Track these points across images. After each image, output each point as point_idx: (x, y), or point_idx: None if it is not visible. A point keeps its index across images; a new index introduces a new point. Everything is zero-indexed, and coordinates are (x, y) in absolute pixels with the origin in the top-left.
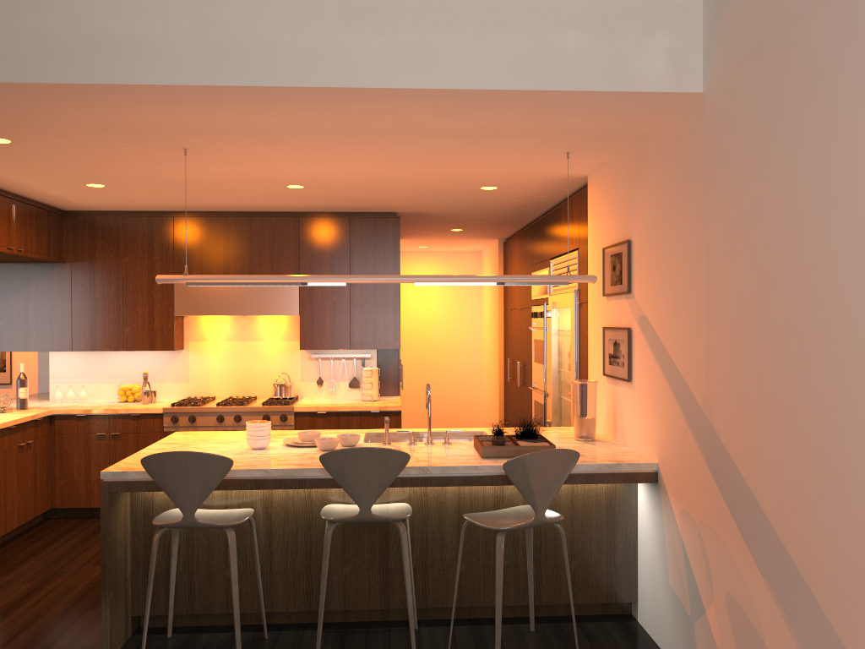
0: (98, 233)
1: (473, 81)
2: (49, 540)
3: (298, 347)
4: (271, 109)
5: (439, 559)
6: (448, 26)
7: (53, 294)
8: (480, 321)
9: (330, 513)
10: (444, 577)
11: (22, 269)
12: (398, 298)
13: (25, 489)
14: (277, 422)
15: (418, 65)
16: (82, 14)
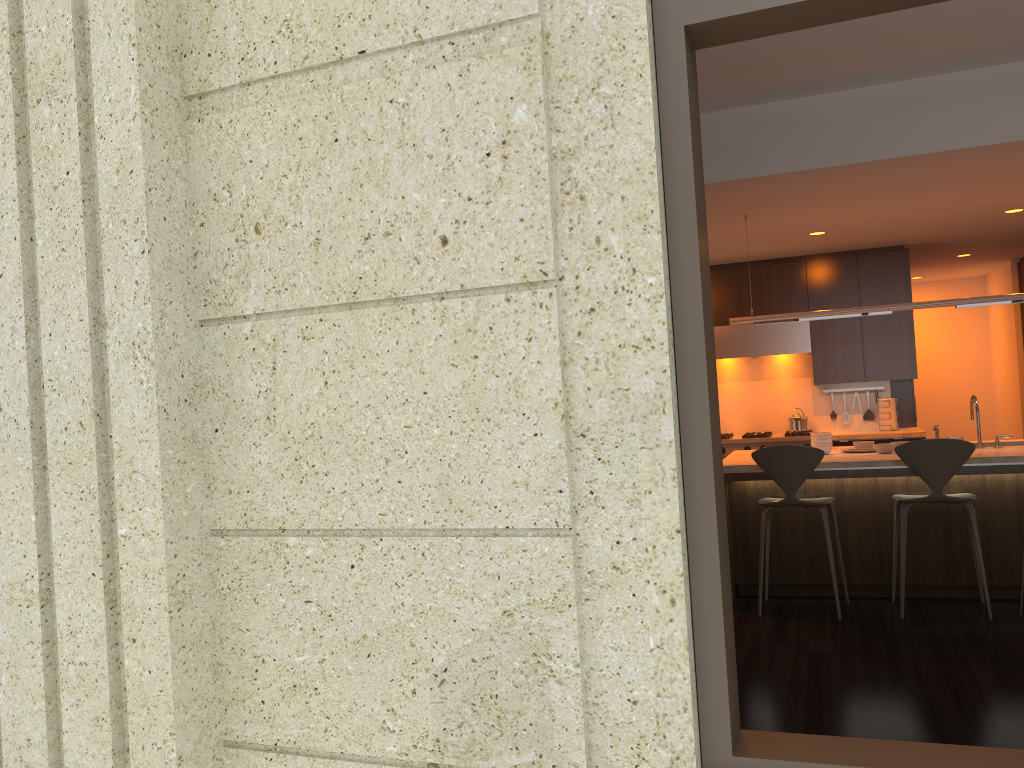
0: None
1: (1020, 134)
2: None
3: (809, 384)
4: (838, 178)
5: (1001, 543)
6: (995, 94)
7: None
8: (988, 353)
9: (901, 498)
10: (1007, 559)
11: None
12: (911, 329)
13: None
14: None
15: (970, 129)
16: (706, 135)
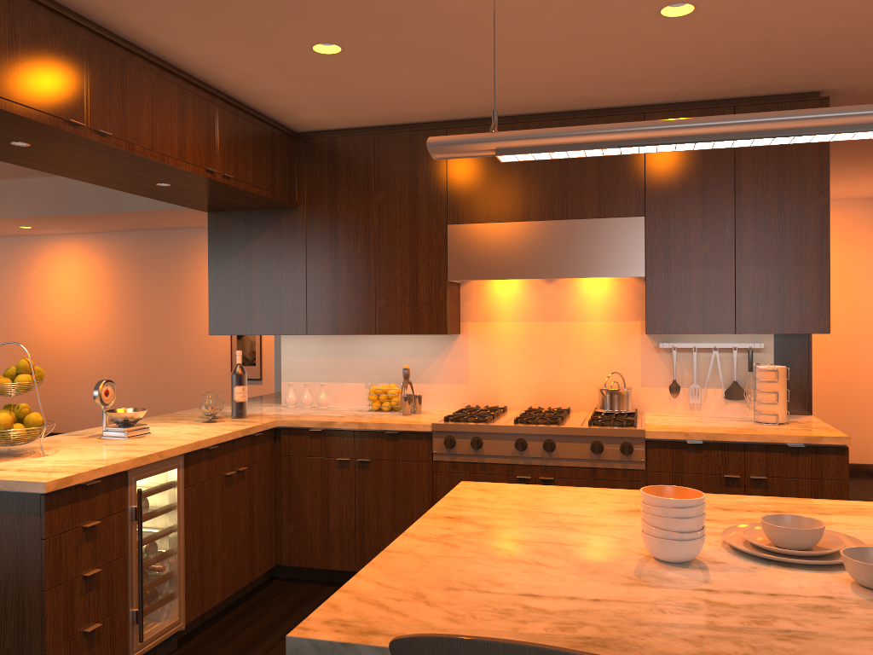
0: (341, 161)
1: None
2: (265, 627)
3: (637, 331)
4: None
5: None
6: None
7: (282, 253)
8: (871, 302)
9: None
10: None
11: (243, 220)
12: (825, 243)
13: (235, 541)
14: (615, 455)
15: None
16: None
